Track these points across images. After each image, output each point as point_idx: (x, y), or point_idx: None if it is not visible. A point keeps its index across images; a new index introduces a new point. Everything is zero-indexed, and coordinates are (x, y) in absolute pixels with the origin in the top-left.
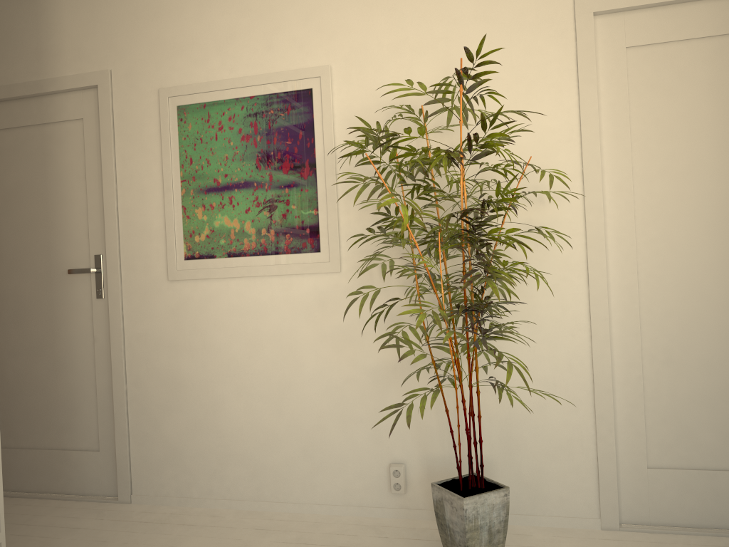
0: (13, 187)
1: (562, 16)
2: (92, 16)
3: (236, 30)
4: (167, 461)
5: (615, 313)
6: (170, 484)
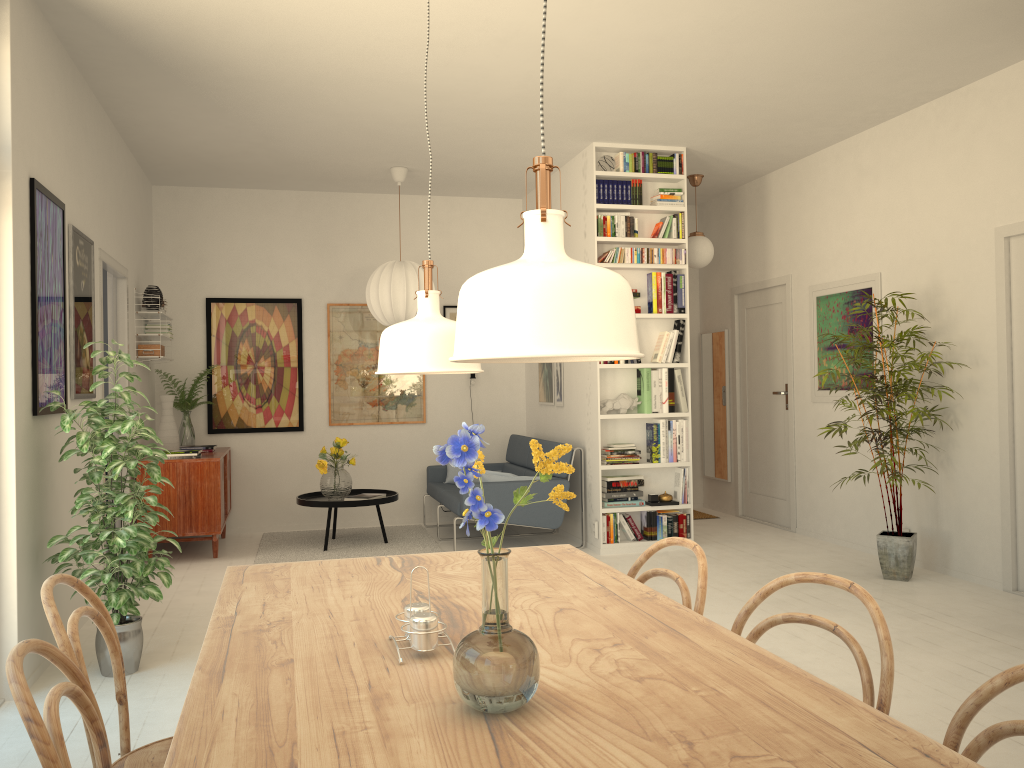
0: (755, 341)
1: (989, 239)
2: (784, 243)
3: (841, 250)
4: (810, 510)
5: (1018, 444)
6: (811, 524)
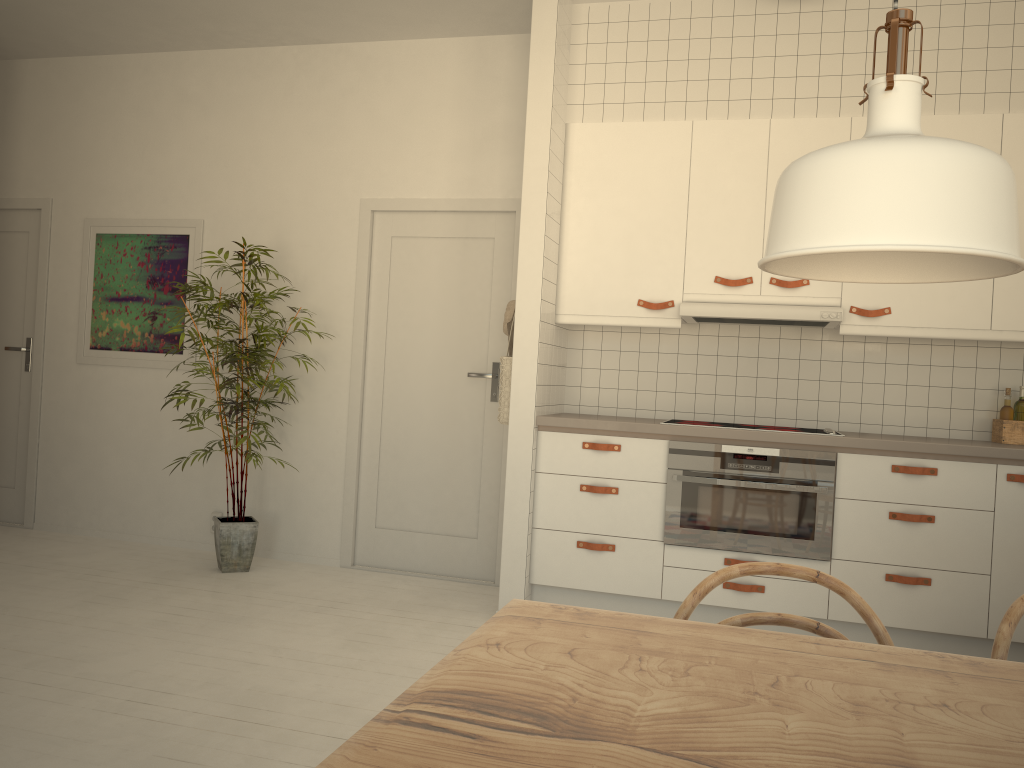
0: None
1: (353, 209)
2: (43, 156)
3: (143, 184)
4: (62, 499)
5: (367, 419)
6: (63, 517)
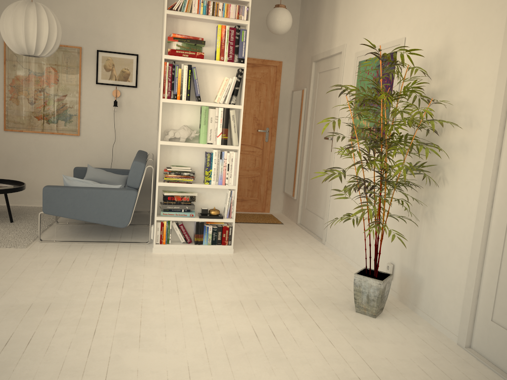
0: (321, 98)
1: None
2: (345, 17)
3: (380, 20)
4: (334, 231)
5: (495, 210)
6: (334, 241)
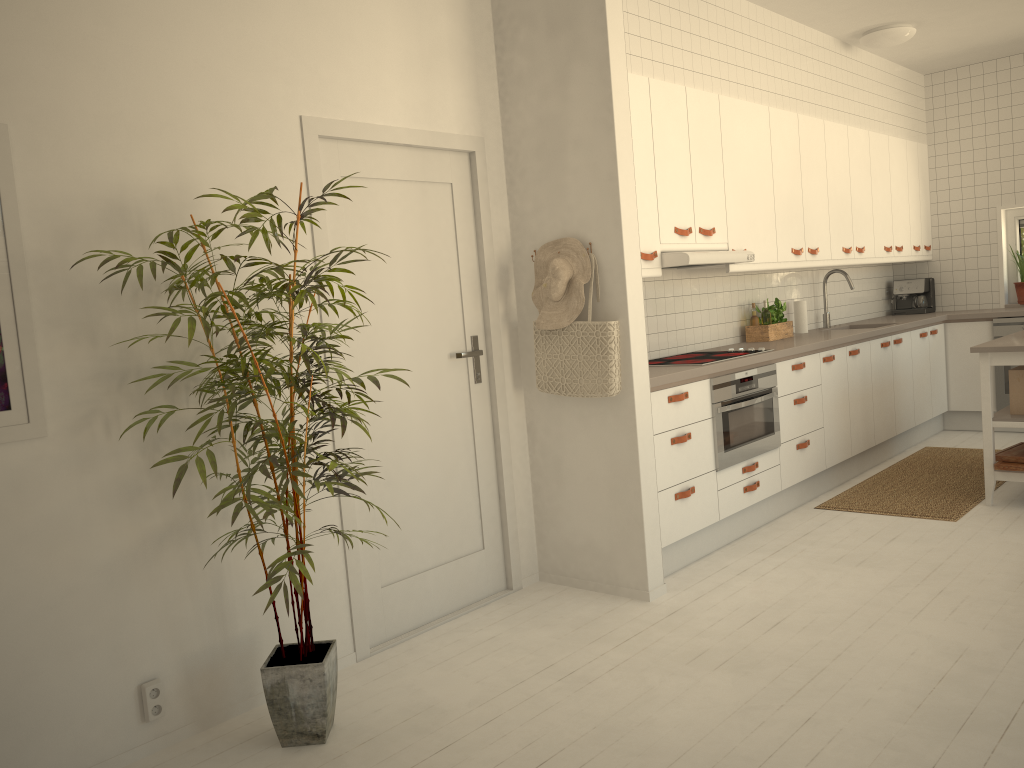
0: None
1: (291, 131)
2: None
3: None
4: None
5: (349, 443)
6: None
